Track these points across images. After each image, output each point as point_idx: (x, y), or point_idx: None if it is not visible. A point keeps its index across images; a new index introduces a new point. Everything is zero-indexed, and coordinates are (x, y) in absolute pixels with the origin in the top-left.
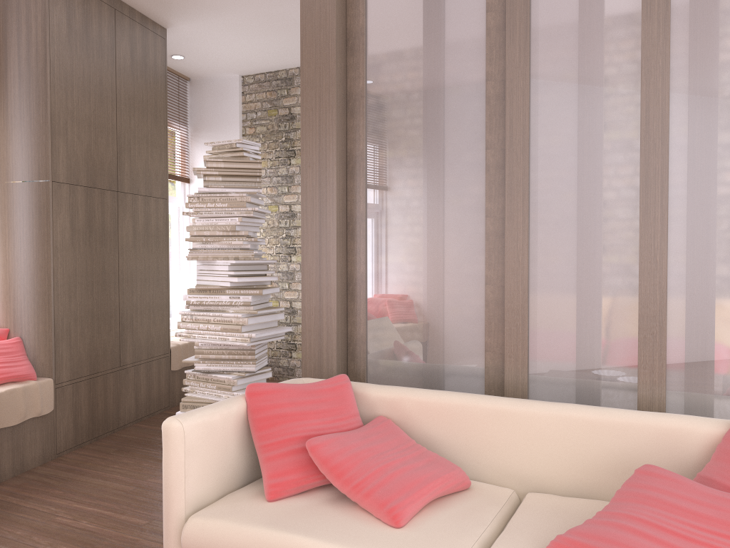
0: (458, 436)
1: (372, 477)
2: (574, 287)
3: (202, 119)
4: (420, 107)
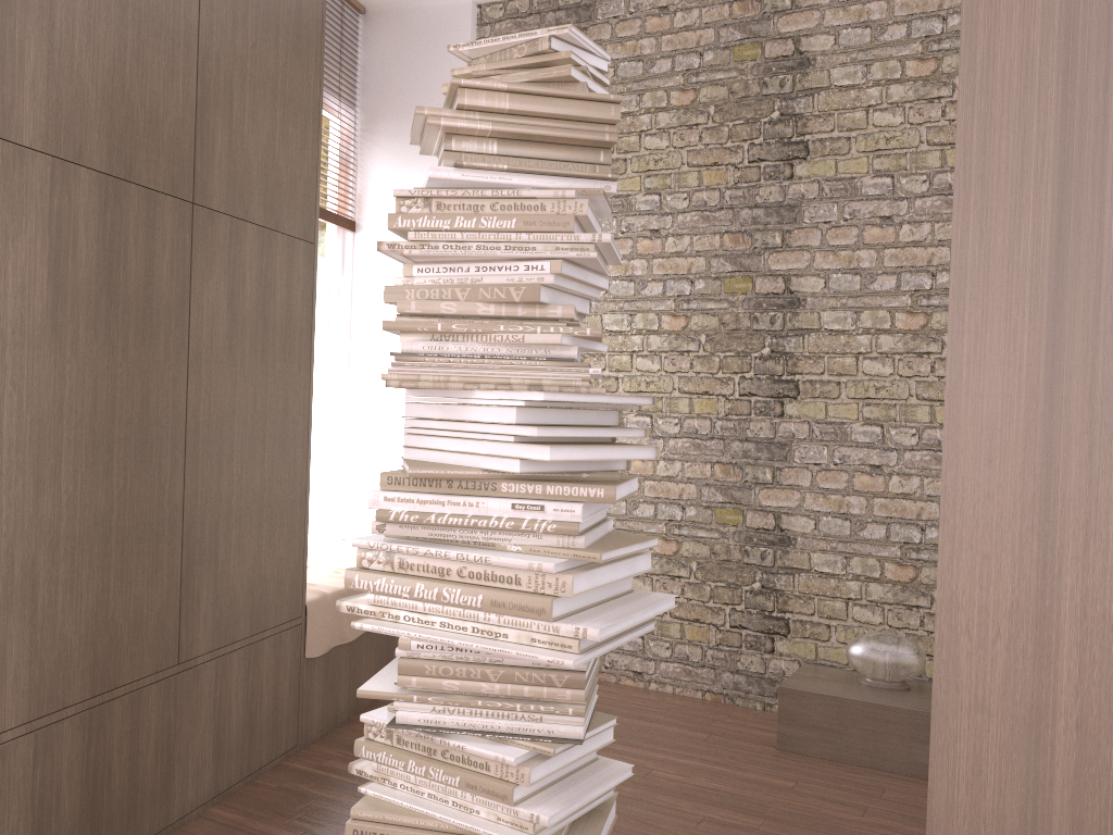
0: None
1: None
2: None
3: (387, 96)
4: None
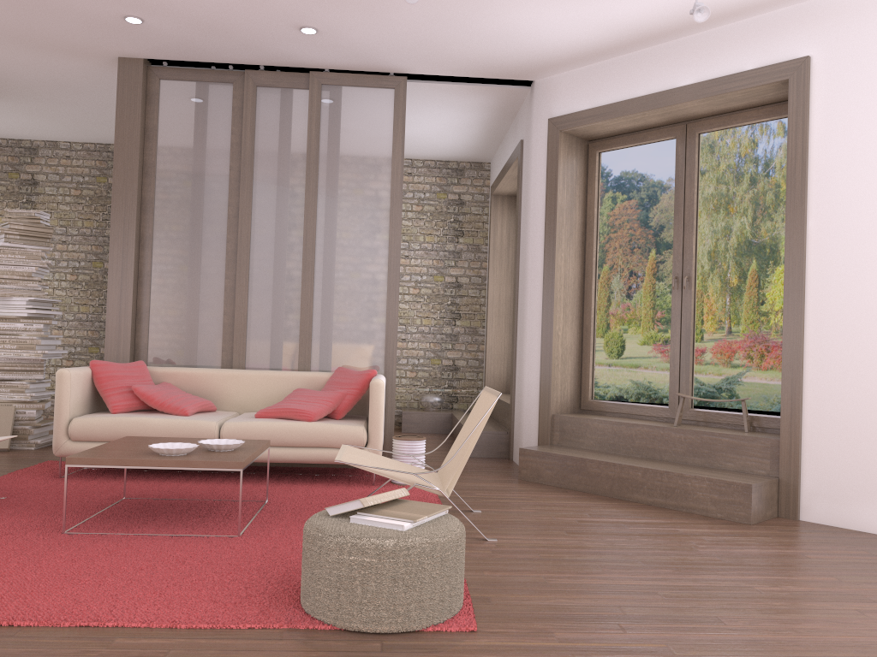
0: (209, 389)
1: (171, 399)
2: (270, 317)
3: None
4: (189, 214)
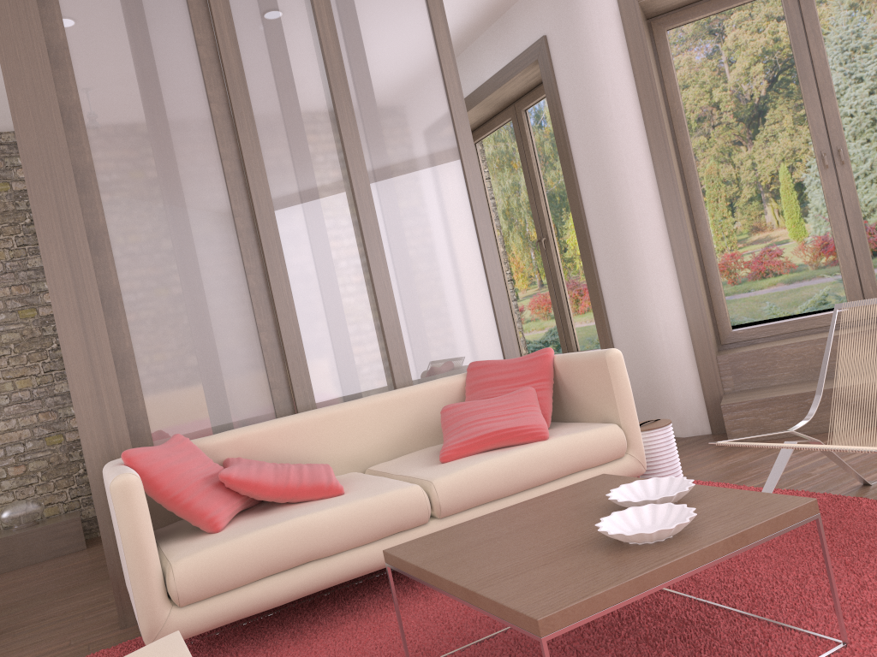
0: (299, 450)
1: (294, 477)
2: (332, 318)
3: None
4: (160, 182)
